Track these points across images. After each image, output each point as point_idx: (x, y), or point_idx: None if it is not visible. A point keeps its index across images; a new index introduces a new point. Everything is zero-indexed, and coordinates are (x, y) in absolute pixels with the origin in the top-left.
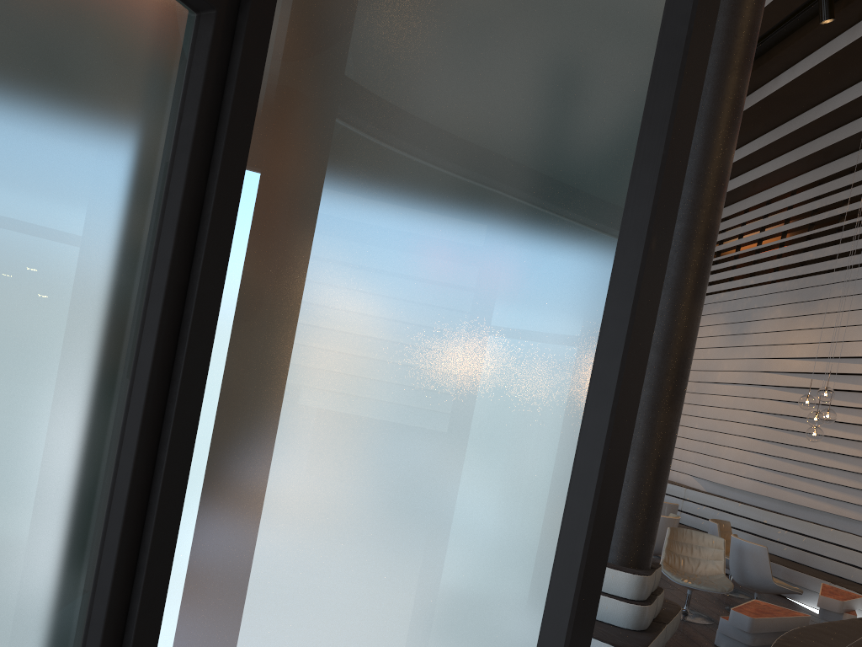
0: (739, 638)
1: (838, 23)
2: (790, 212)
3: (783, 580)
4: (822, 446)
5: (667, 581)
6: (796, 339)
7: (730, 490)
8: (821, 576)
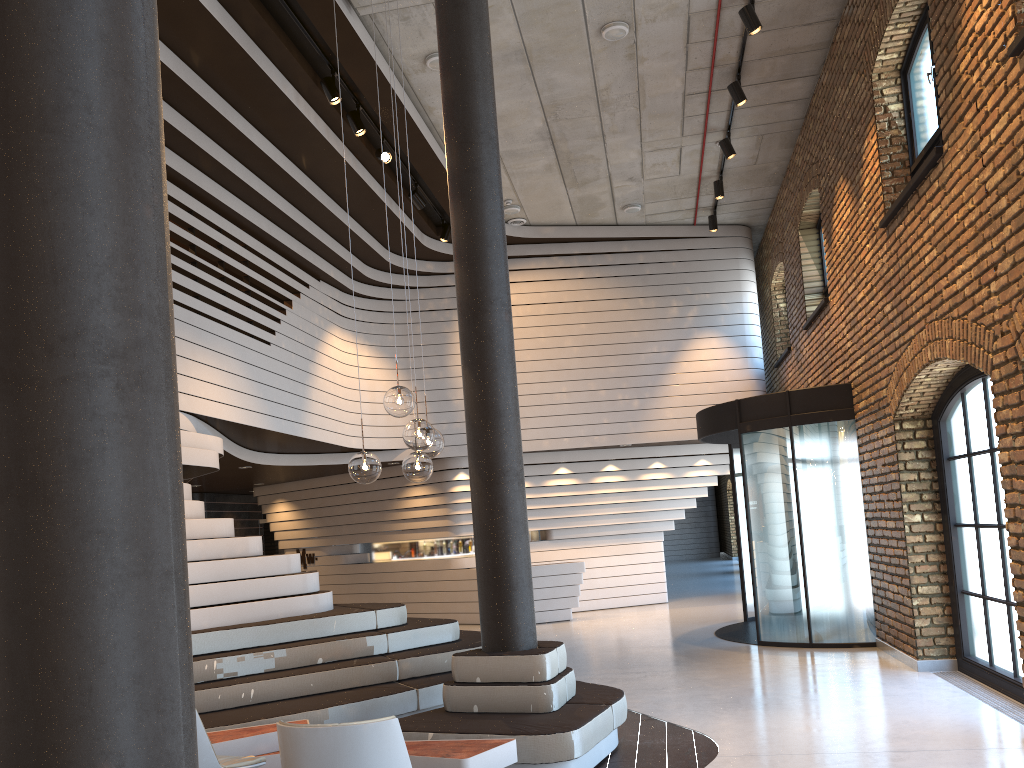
0: None
1: None
2: None
3: None
4: None
5: None
6: None
7: None
8: None
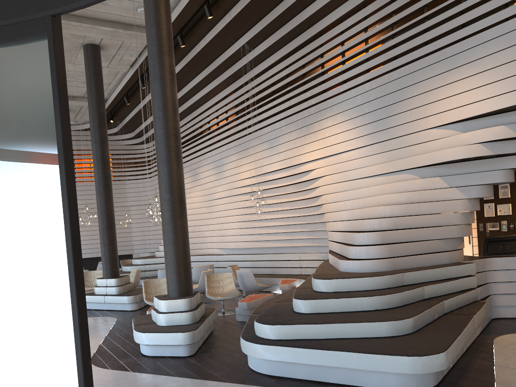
0: (245, 313)
1: (216, 16)
2: (226, 107)
3: (267, 284)
4: (268, 217)
5: (216, 302)
6: (244, 169)
7: (236, 250)
8: (282, 276)
